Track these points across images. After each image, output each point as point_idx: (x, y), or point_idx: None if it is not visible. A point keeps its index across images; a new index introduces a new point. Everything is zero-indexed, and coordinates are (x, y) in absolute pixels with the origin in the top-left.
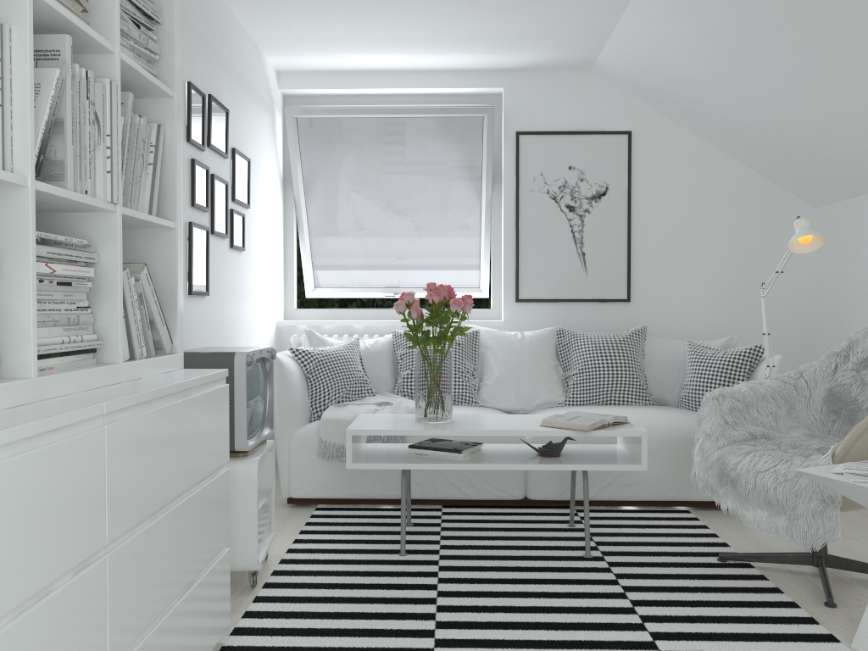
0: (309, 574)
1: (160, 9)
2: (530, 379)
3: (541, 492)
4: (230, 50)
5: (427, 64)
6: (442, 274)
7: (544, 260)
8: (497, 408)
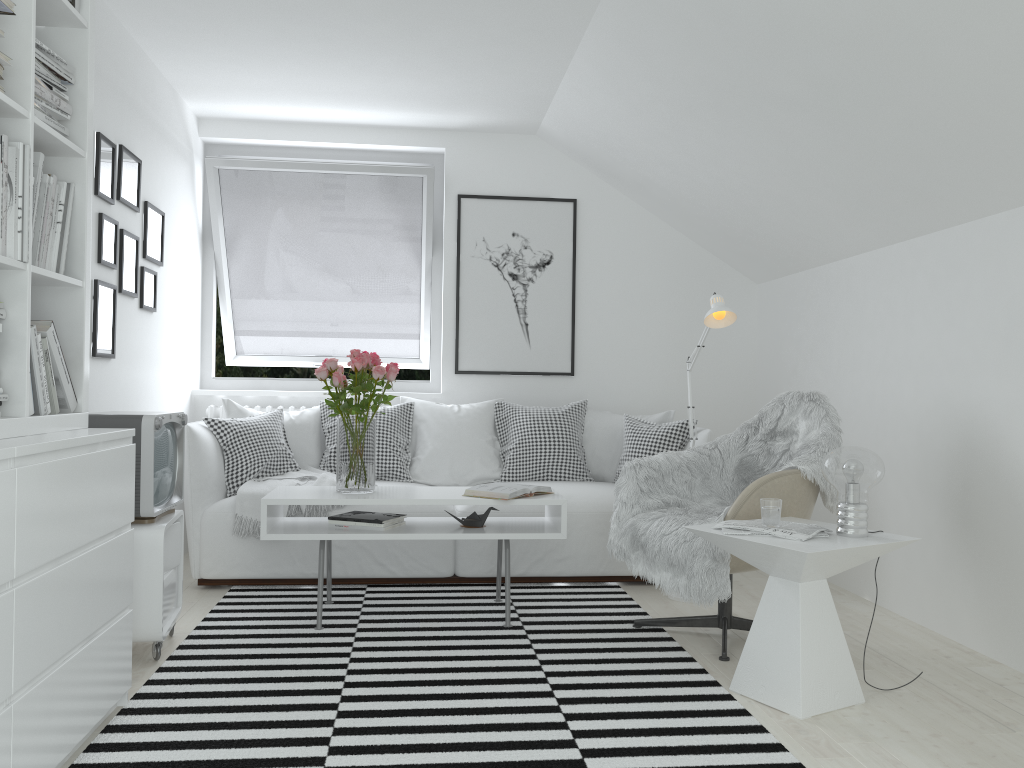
0: (218, 647)
1: (73, 71)
2: (465, 453)
3: (470, 568)
4: (145, 97)
5: (364, 119)
6: (378, 342)
7: (486, 330)
8: (430, 485)
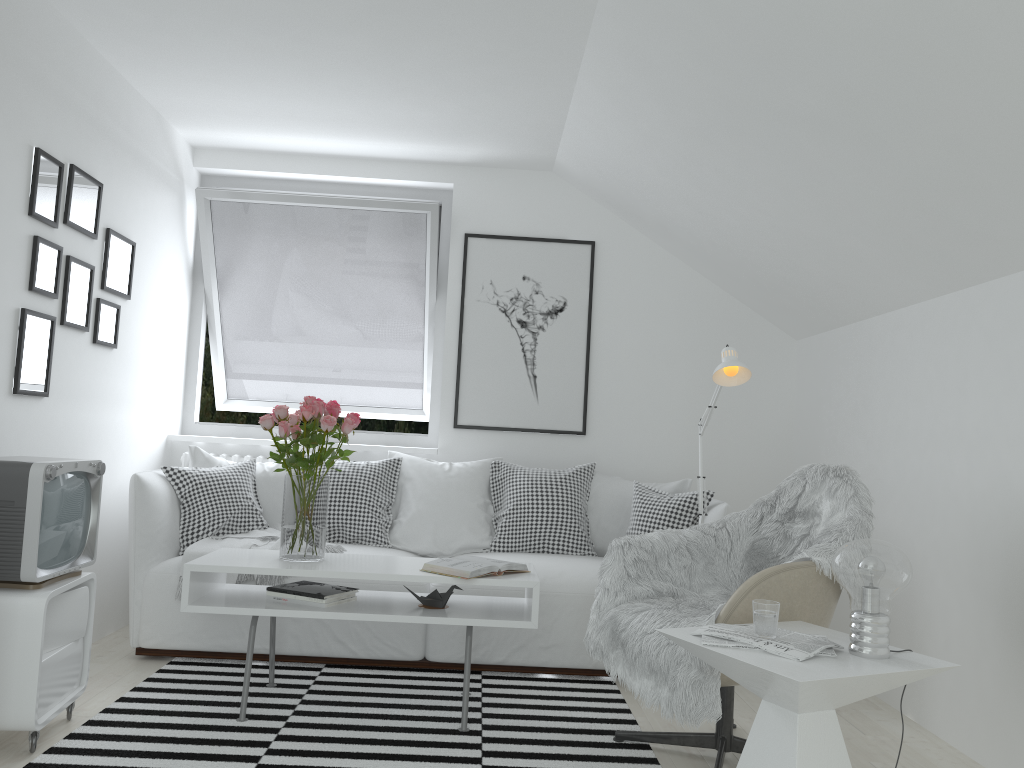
0: (113, 738)
1: None
2: (451, 518)
3: (442, 652)
4: (115, 117)
5: (365, 151)
6: (378, 391)
7: (489, 381)
8: (411, 551)
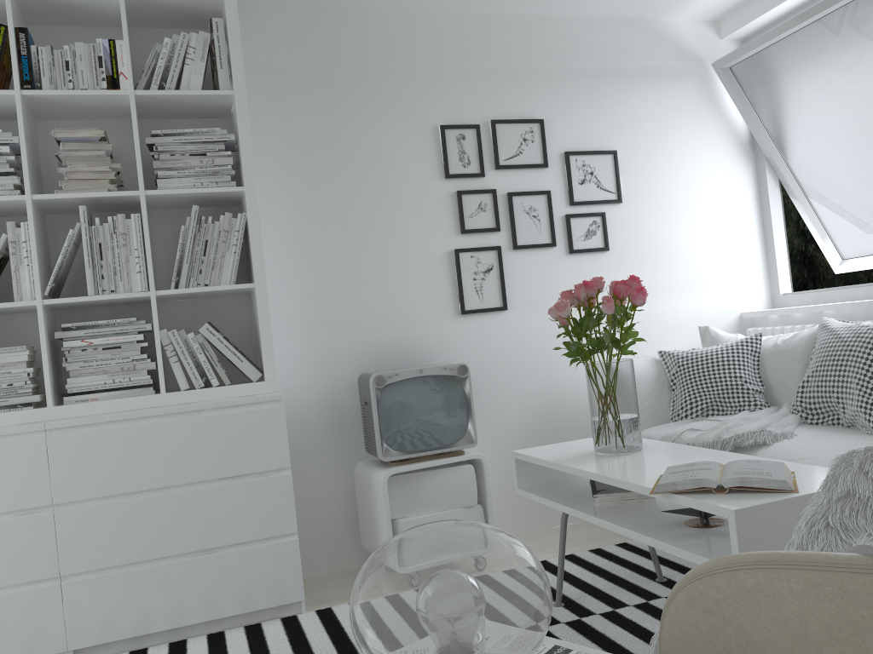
0: None
1: (224, 132)
2: None
3: None
4: (553, 55)
5: None
6: None
7: None
8: None
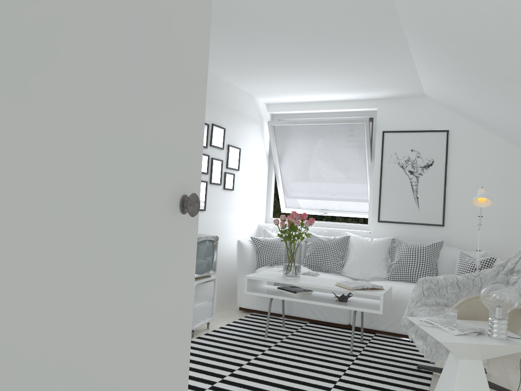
0: (219, 337)
1: None
2: (369, 263)
3: (356, 322)
4: (230, 101)
5: (335, 98)
6: (348, 204)
7: (395, 200)
8: (351, 277)
